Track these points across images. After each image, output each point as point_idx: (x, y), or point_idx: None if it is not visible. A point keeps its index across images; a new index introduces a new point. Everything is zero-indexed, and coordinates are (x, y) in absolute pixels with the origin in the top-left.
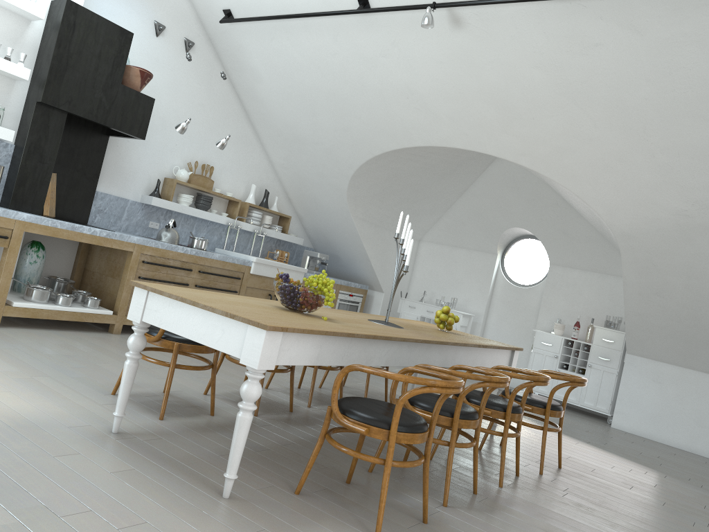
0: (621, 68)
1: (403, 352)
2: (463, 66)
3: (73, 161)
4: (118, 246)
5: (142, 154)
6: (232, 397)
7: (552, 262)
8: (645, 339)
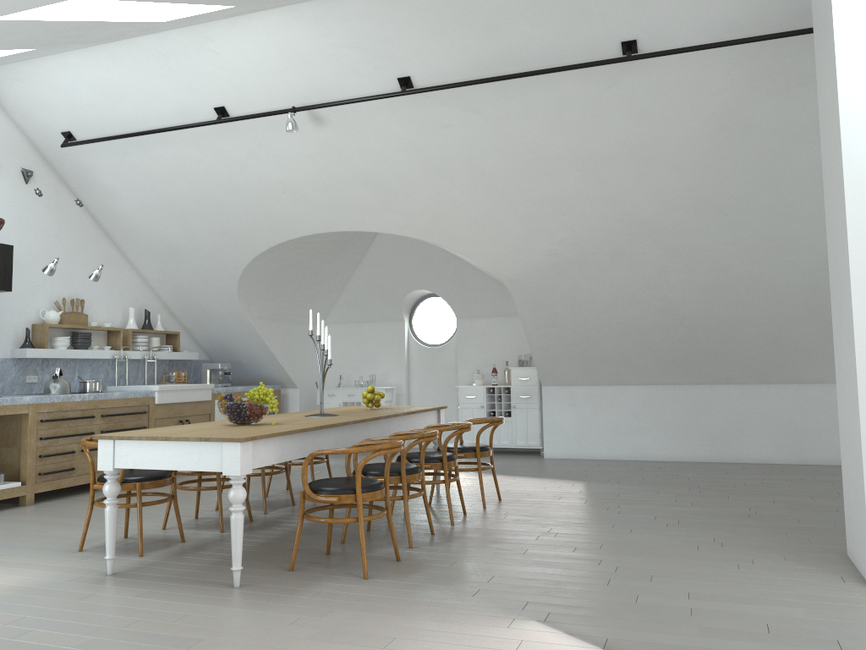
0: (471, 142)
1: (346, 434)
2: (333, 157)
3: None
4: (12, 411)
5: (2, 305)
6: (191, 524)
7: (458, 316)
8: (554, 368)
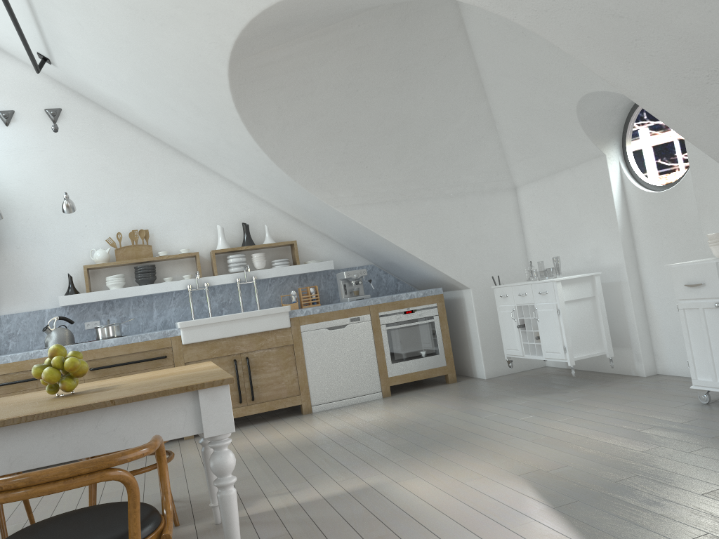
0: None
1: None
2: None
3: None
4: None
5: (44, 254)
6: None
7: None
8: None
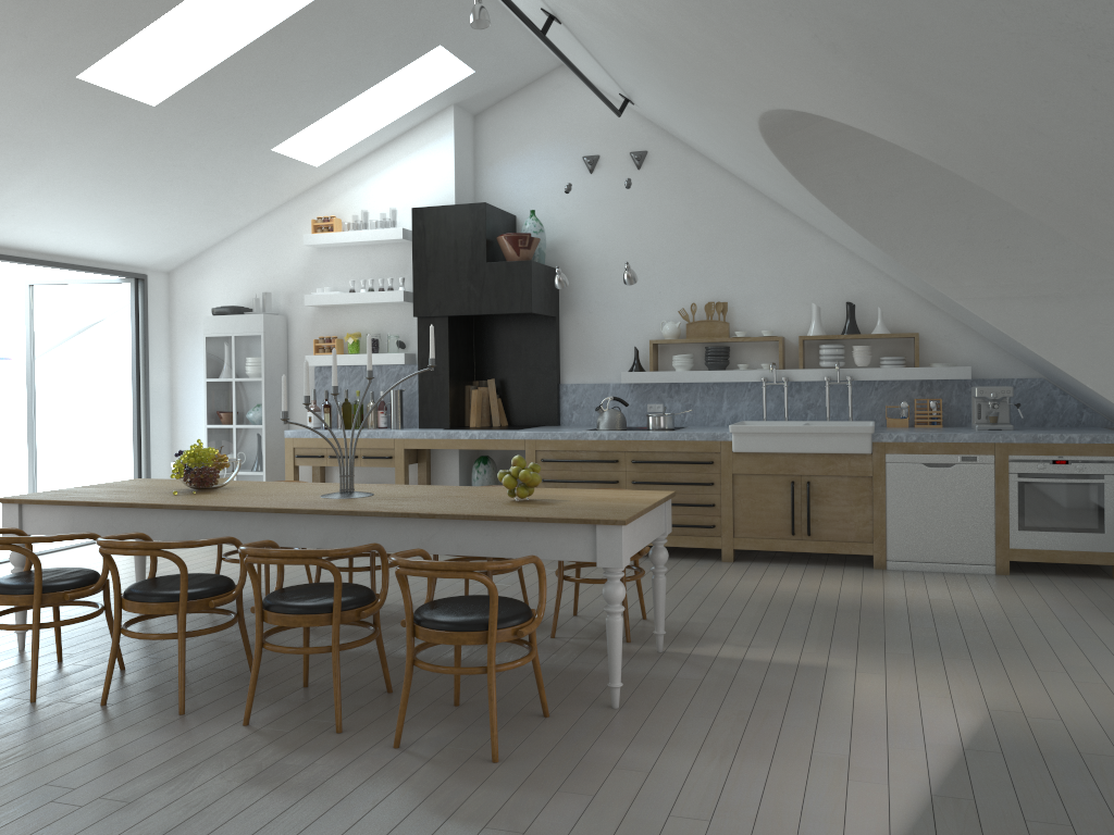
0: None
1: (212, 524)
2: (596, 18)
3: (522, 358)
4: (504, 446)
5: (614, 322)
6: None
7: None
8: None
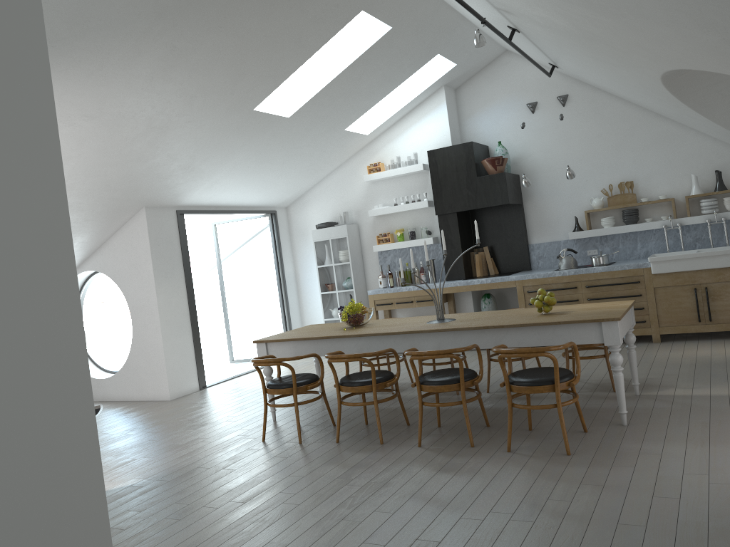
0: None
1: (374, 343)
2: (551, 30)
3: (502, 232)
4: (503, 286)
5: (558, 202)
6: None
7: None
8: None
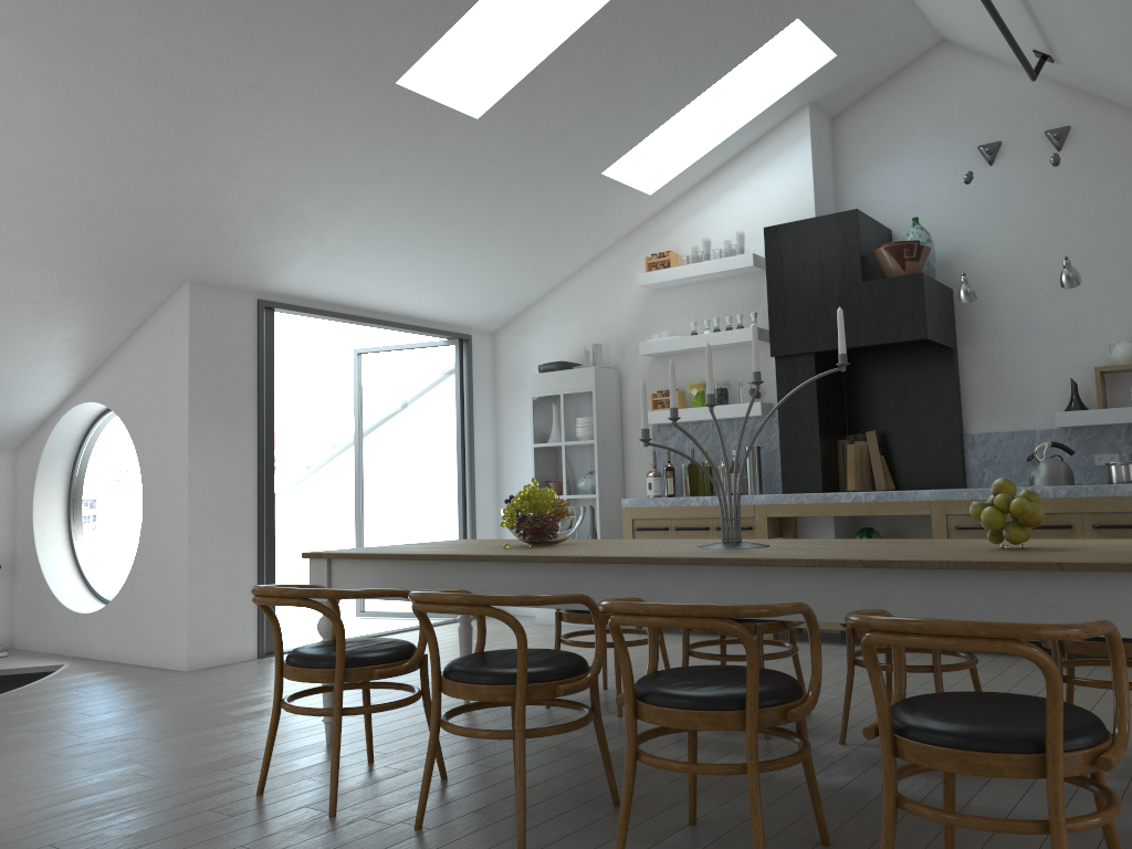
0: None
1: (555, 582)
2: None
3: (909, 404)
4: (901, 510)
5: (1035, 349)
6: None
7: None
8: None
